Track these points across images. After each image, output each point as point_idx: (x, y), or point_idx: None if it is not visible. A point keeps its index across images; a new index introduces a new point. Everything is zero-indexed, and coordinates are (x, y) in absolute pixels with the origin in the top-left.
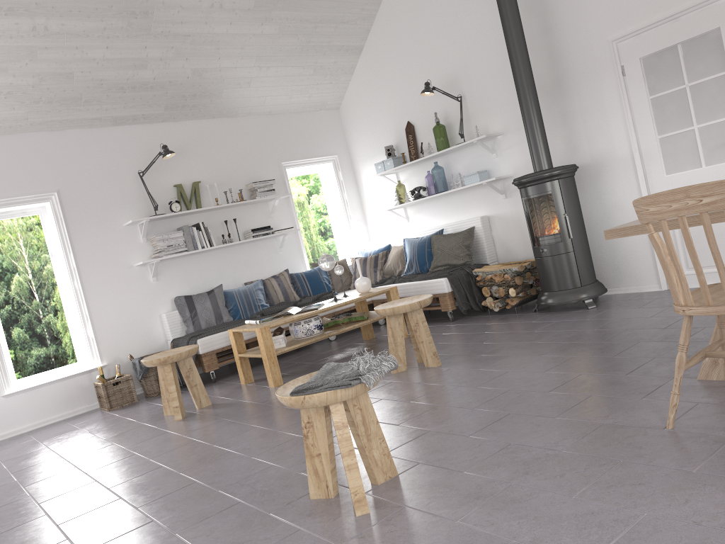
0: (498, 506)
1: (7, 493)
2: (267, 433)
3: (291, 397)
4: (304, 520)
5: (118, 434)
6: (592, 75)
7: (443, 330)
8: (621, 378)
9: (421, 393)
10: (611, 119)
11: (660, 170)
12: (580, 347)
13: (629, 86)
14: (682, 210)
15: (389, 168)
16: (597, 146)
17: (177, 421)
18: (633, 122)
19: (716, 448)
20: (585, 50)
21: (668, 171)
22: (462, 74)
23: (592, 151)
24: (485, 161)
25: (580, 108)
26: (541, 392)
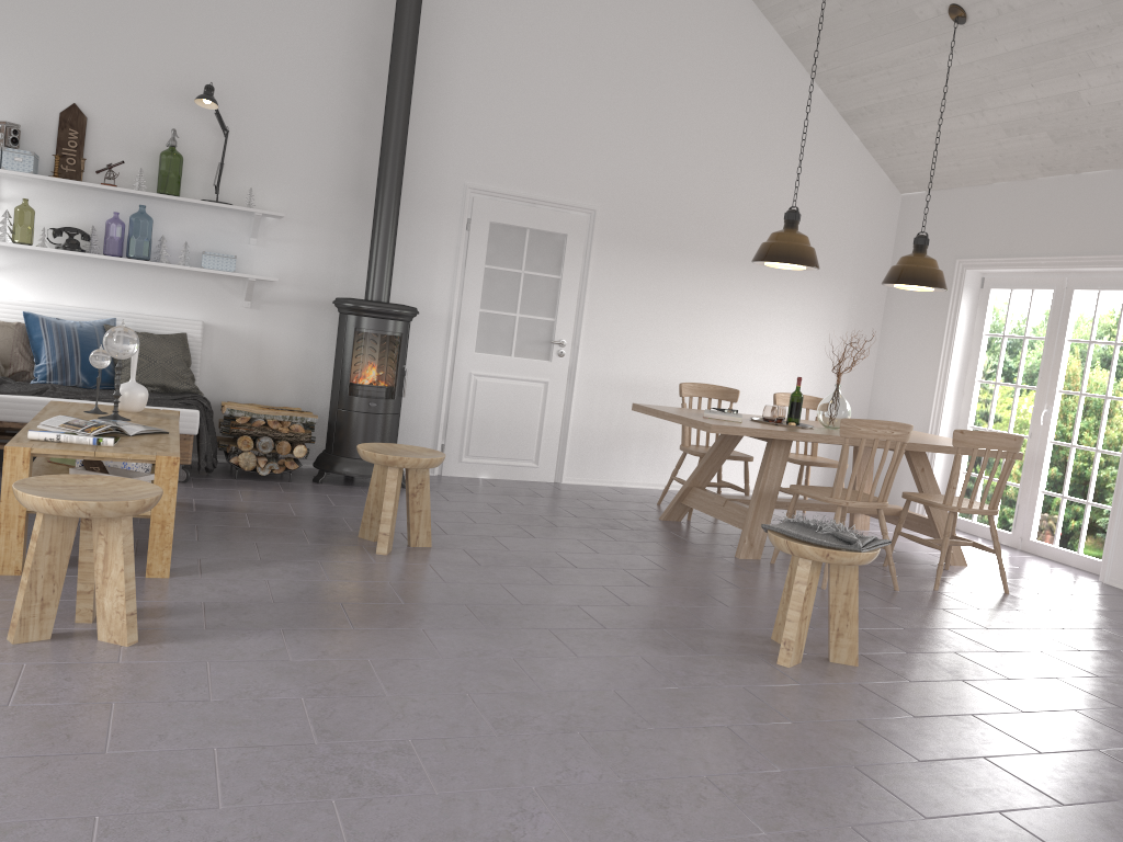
0: (896, 641)
1: (222, 827)
2: (478, 633)
3: (868, 553)
4: (841, 679)
5: (18, 690)
6: (434, 210)
7: (222, 496)
8: (687, 558)
9: (532, 576)
10: (439, 269)
11: (472, 345)
12: (551, 530)
13: (470, 243)
14: (880, 435)
15: (18, 168)
16: (412, 291)
17: (140, 646)
18: (459, 283)
19: (875, 596)
20: (436, 179)
21: (479, 348)
22: (236, 99)
23: (404, 295)
24: (229, 242)
25: (406, 239)
26: (662, 570)
